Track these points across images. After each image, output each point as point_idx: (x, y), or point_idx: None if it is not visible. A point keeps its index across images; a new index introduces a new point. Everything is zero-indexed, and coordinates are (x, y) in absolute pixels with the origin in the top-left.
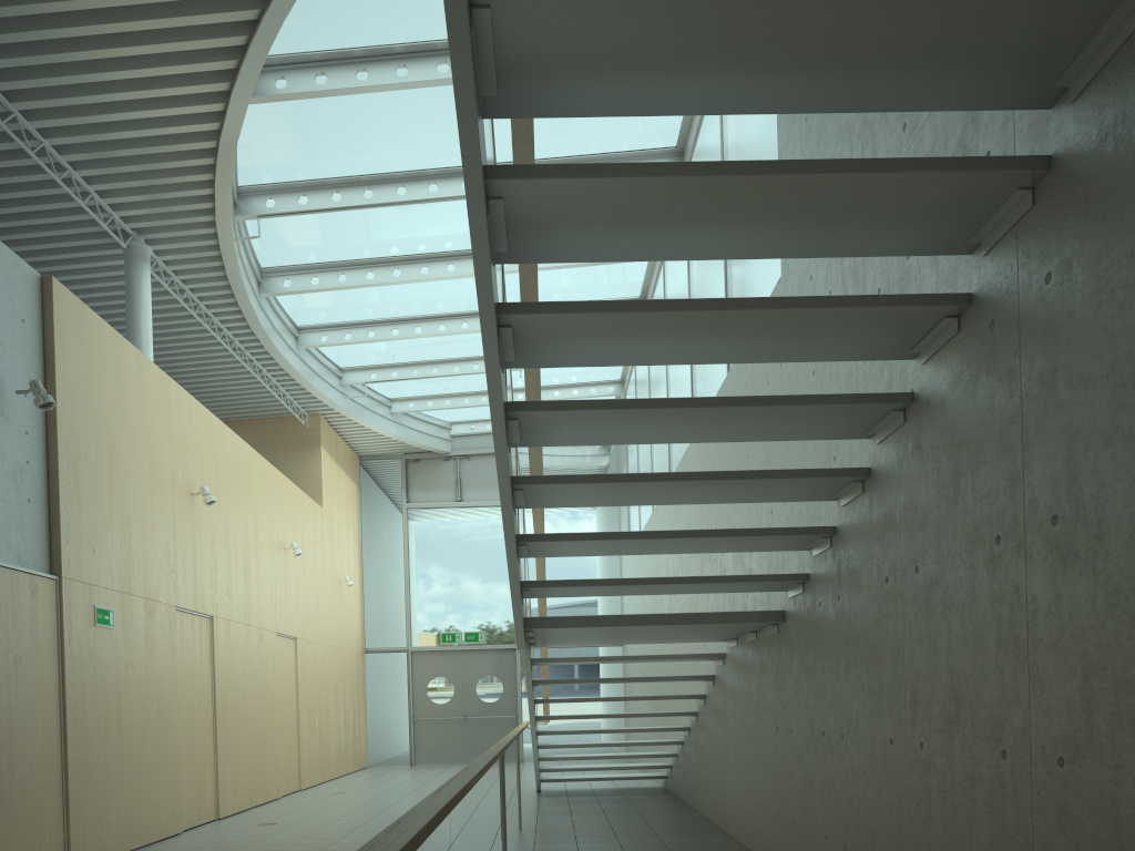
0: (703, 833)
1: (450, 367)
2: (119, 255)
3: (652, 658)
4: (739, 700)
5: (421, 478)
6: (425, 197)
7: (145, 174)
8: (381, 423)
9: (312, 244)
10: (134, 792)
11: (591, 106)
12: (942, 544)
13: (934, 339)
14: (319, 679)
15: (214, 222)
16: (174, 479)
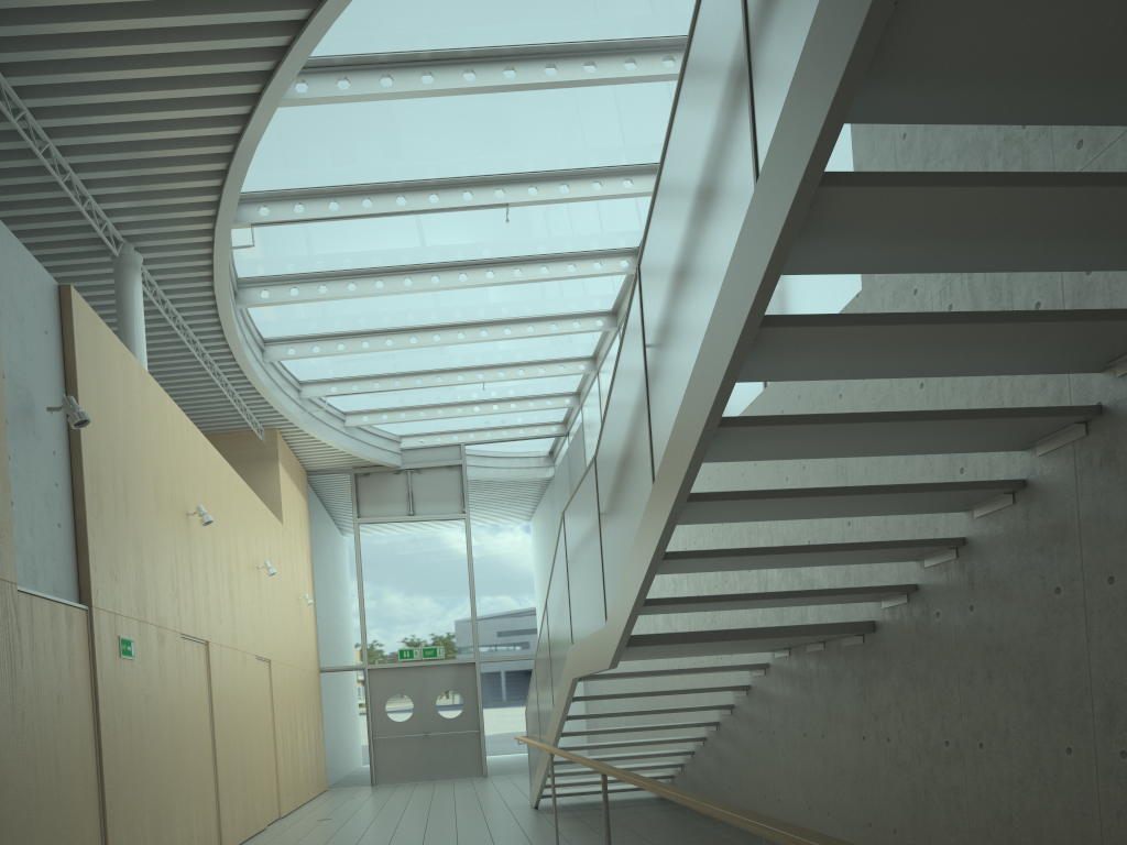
0: (750, 844)
1: (413, 380)
2: (101, 263)
3: (697, 671)
4: (795, 710)
5: (372, 492)
6: (426, 208)
7: (149, 178)
8: (337, 437)
9: (295, 254)
10: (158, 833)
11: (919, 113)
12: None
13: None
14: (289, 702)
15: (210, 230)
16: (173, 499)
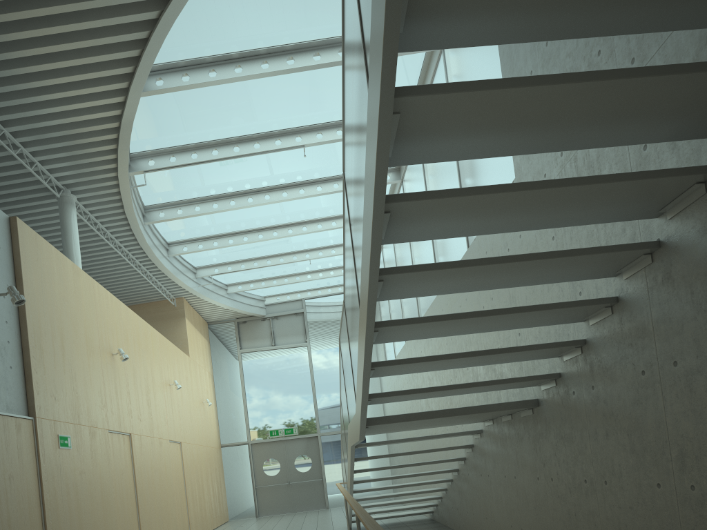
0: None
1: (265, 261)
2: (53, 203)
3: (434, 437)
4: (498, 460)
5: (248, 333)
6: (252, 152)
7: (71, 147)
8: (222, 300)
9: (177, 188)
10: None
11: (468, 38)
12: (702, 344)
13: (680, 201)
14: (196, 467)
15: (116, 176)
16: (101, 345)
